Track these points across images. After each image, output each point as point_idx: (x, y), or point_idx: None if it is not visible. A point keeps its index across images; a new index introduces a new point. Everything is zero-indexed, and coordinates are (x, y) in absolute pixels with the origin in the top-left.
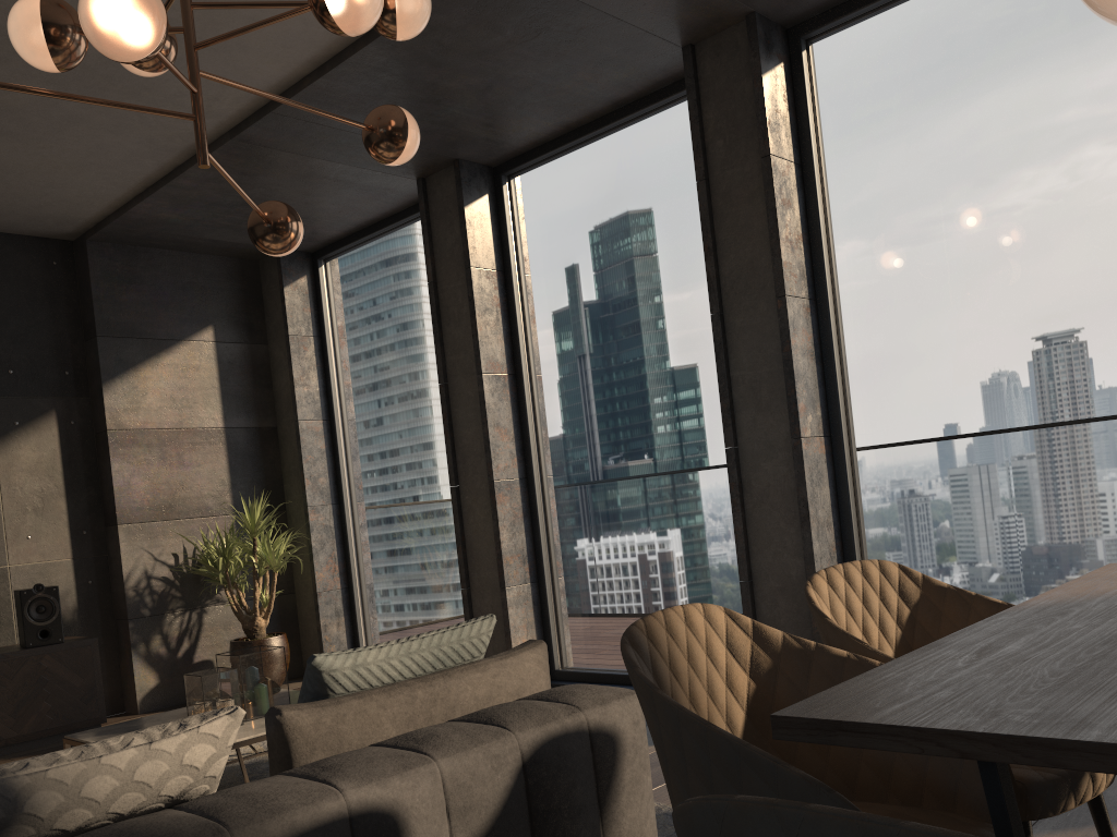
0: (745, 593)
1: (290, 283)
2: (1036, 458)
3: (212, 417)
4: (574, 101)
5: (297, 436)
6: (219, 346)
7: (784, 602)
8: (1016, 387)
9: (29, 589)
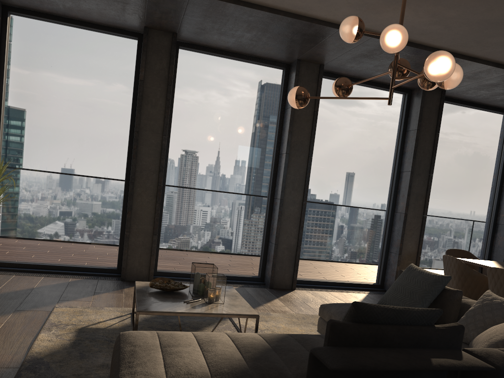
0: (276, 248)
1: None
2: (348, 220)
3: None
4: (247, 48)
5: None
6: None
7: (287, 252)
8: (348, 200)
9: None
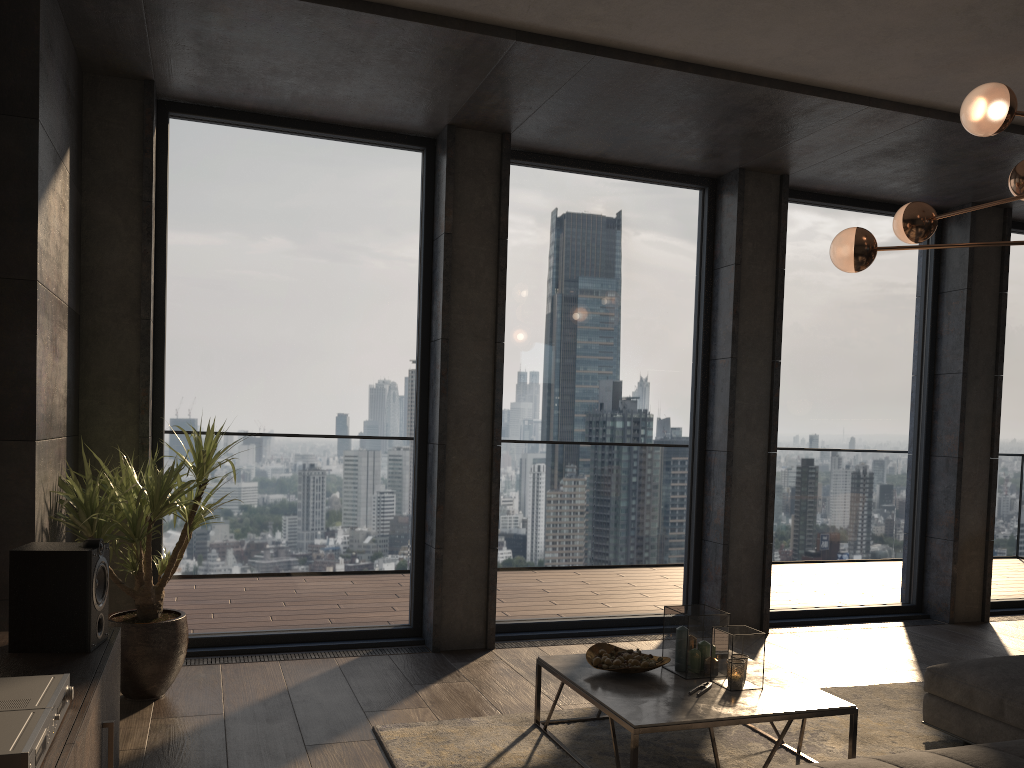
0: (726, 552)
1: (154, 133)
2: (846, 480)
3: (65, 288)
4: (644, 154)
5: (143, 340)
6: (70, 182)
7: (745, 558)
8: (843, 440)
9: (79, 548)
